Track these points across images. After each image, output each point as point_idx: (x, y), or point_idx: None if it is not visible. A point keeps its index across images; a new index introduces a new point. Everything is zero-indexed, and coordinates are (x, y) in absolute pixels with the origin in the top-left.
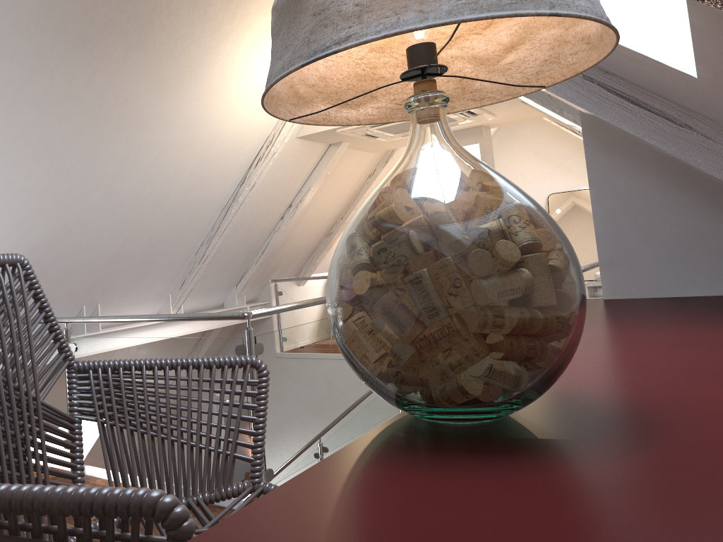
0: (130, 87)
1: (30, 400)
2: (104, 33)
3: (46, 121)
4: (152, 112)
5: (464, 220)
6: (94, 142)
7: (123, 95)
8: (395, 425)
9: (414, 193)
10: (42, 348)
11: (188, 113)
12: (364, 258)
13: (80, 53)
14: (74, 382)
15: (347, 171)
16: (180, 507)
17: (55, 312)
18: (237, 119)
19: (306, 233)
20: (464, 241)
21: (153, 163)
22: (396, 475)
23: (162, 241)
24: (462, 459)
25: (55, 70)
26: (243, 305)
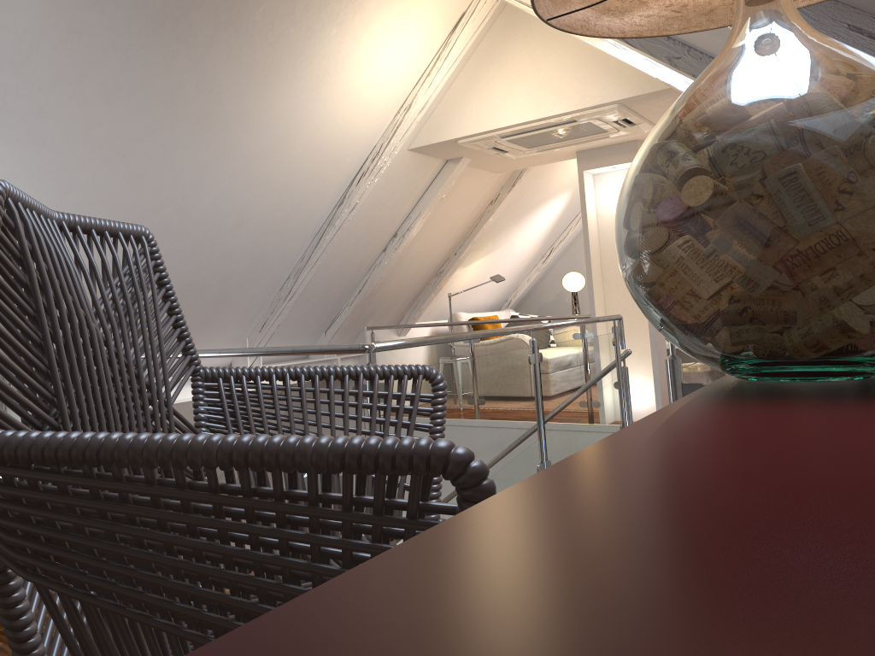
0: (216, 76)
1: (162, 401)
2: (189, 7)
3: (116, 114)
4: (240, 109)
5: (855, 99)
6: (170, 143)
7: (208, 86)
8: (726, 386)
9: (768, 76)
10: (168, 344)
11: (282, 112)
12: (702, 159)
13: (160, 31)
14: (201, 392)
15: (465, 195)
16: (479, 460)
17: None
18: (339, 123)
19: (411, 271)
20: (860, 124)
21: (237, 173)
22: (796, 411)
23: (242, 271)
24: (872, 401)
25: (129, 52)
26: (332, 356)
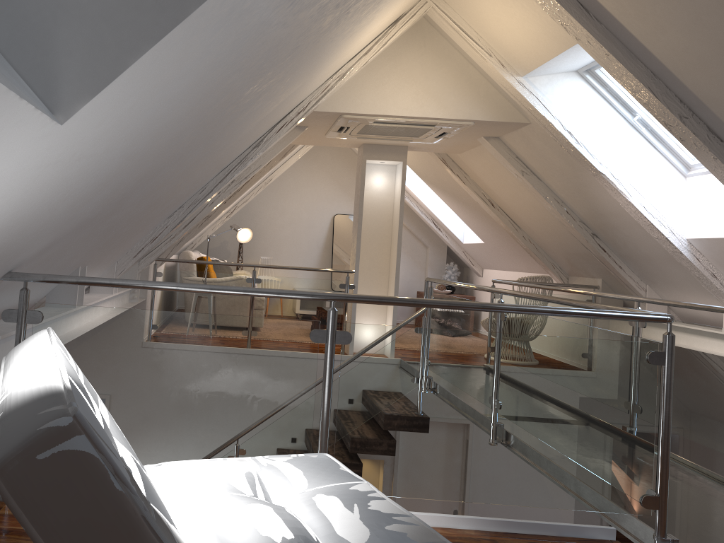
0: None
1: None
2: None
3: None
4: (331, 35)
5: None
6: (297, 49)
7: (353, 2)
8: None
9: None
10: None
11: (329, 50)
12: None
13: None
14: None
15: None
16: None
17: (62, 272)
18: (320, 74)
19: None
20: None
21: (271, 97)
22: None
23: (179, 195)
24: None
25: None
26: None
